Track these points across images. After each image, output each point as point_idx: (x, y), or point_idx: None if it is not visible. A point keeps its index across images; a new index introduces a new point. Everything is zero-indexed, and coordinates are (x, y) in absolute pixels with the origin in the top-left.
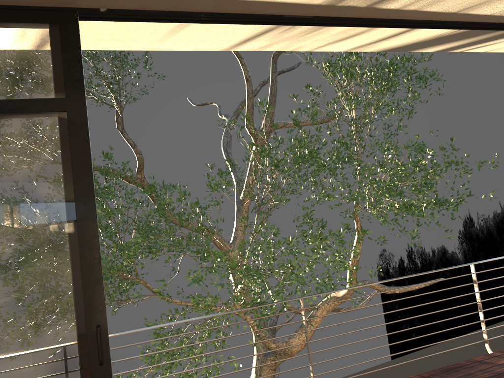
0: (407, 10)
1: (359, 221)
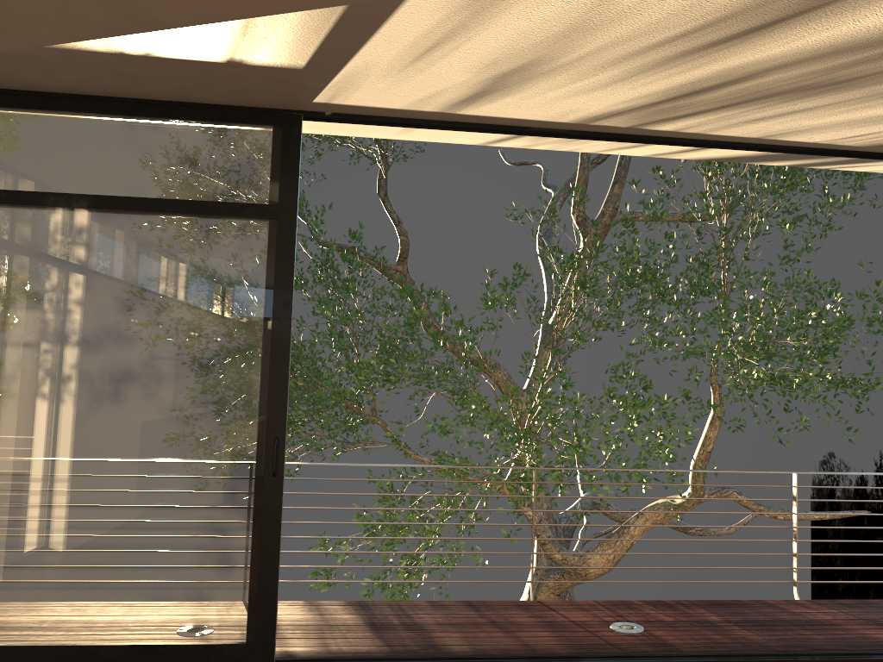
0: (686, 132)
1: (717, 389)
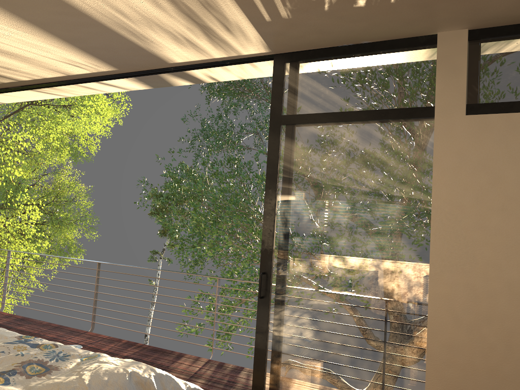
0: (42, 78)
1: None
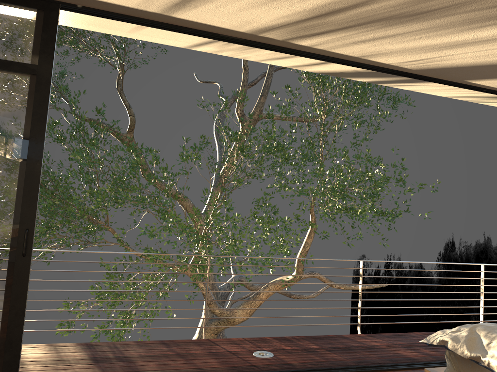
0: (316, 48)
1: (313, 215)
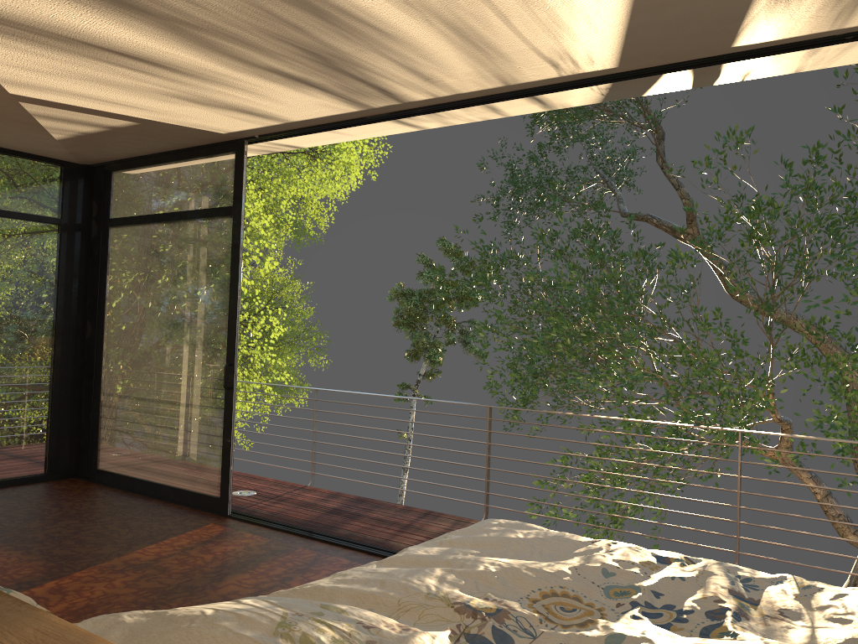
0: (449, 95)
1: None
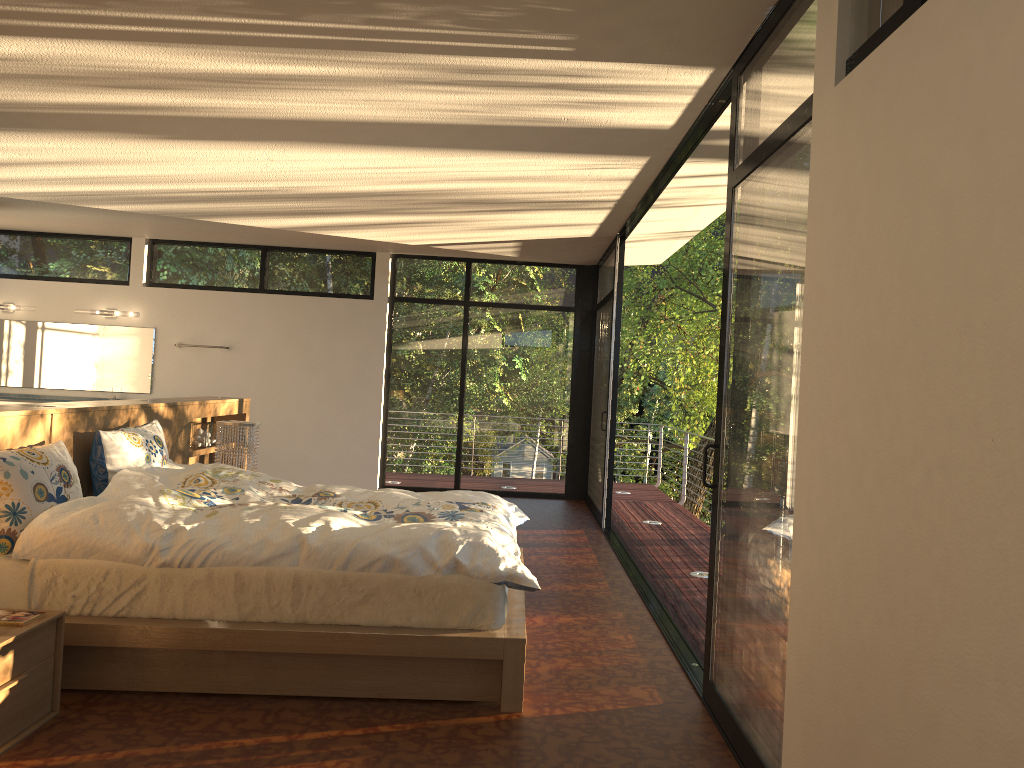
0: (625, 192)
1: None
